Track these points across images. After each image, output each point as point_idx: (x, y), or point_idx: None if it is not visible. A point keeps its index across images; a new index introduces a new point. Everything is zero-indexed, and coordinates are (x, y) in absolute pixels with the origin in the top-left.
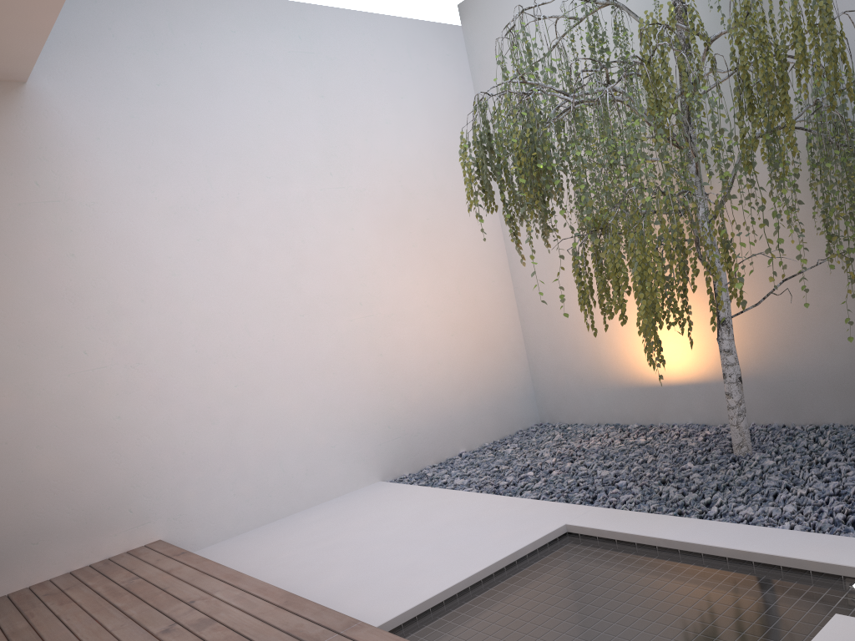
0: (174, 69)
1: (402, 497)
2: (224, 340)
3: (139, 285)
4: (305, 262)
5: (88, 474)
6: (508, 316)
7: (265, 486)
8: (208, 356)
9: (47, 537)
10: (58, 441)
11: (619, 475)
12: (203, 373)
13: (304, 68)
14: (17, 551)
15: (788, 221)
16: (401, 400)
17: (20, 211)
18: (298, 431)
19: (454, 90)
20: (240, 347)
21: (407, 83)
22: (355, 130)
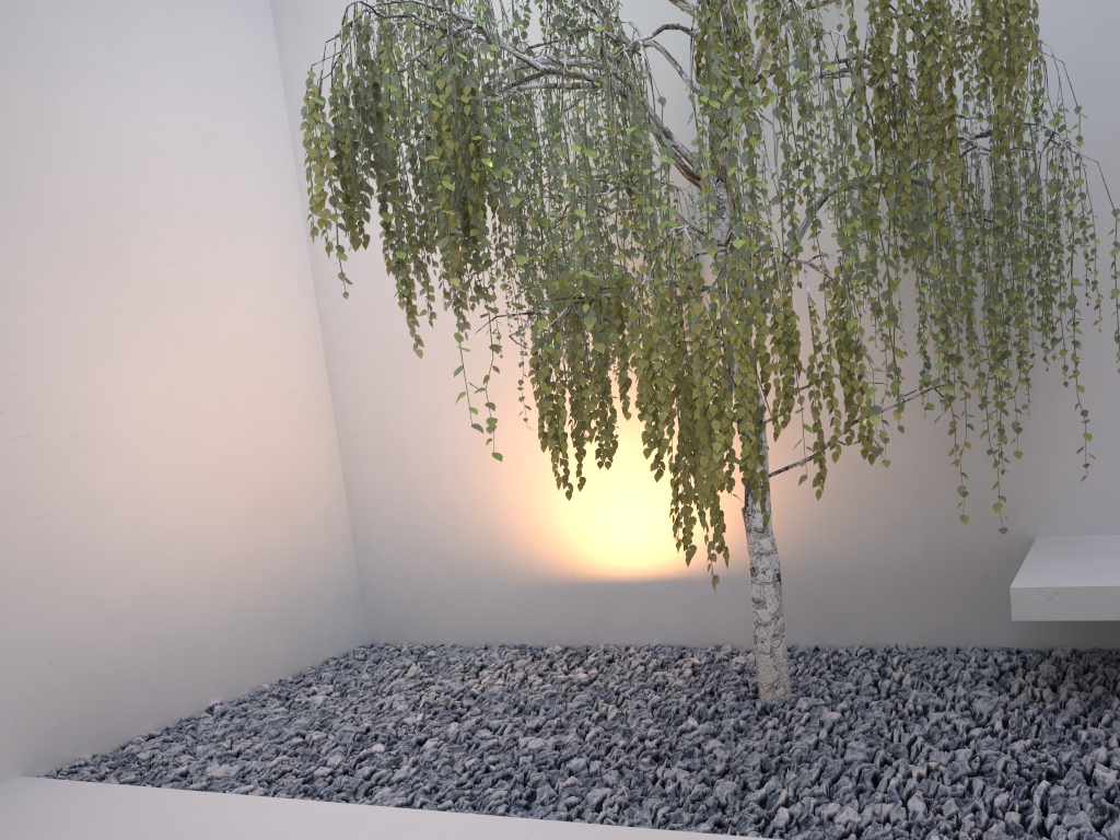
0: None
1: (81, 814)
2: None
3: None
4: None
5: None
6: (320, 455)
7: None
8: None
9: None
10: None
11: (562, 745)
12: None
13: None
14: None
15: (936, 321)
16: (84, 607)
17: None
18: None
19: (240, 45)
20: None
21: (143, 6)
22: (15, 66)
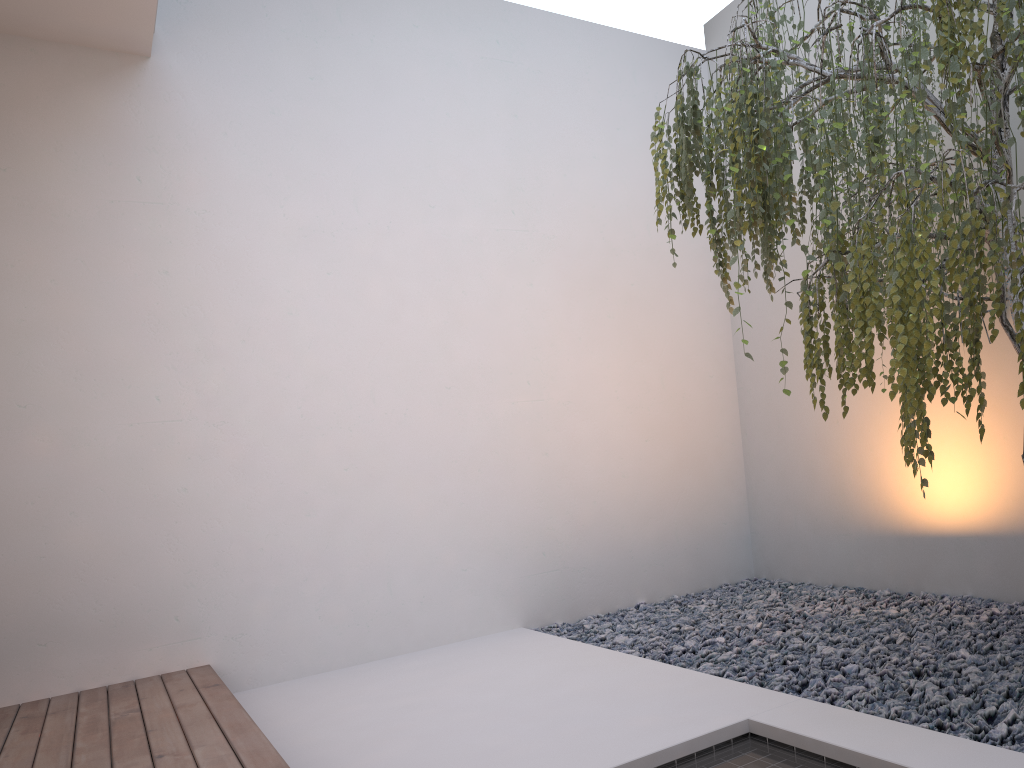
0: (335, 62)
1: (537, 650)
2: (340, 406)
3: (242, 320)
4: (462, 319)
5: (131, 560)
6: (725, 426)
7: (364, 611)
8: (316, 425)
9: (59, 639)
10: (100, 509)
11: (849, 656)
12: (305, 446)
13: (497, 79)
14: (16, 651)
15: None
16: (565, 519)
17: (111, 210)
18: (419, 542)
19: None
20: (359, 418)
21: (627, 111)
22: (552, 162)
